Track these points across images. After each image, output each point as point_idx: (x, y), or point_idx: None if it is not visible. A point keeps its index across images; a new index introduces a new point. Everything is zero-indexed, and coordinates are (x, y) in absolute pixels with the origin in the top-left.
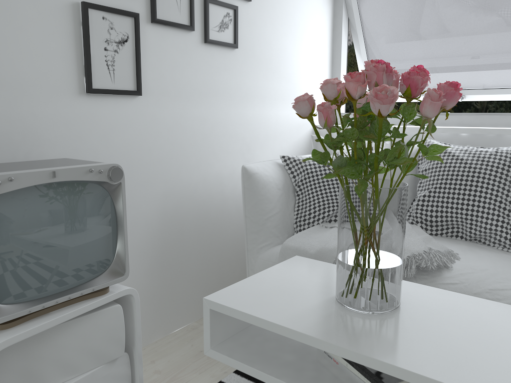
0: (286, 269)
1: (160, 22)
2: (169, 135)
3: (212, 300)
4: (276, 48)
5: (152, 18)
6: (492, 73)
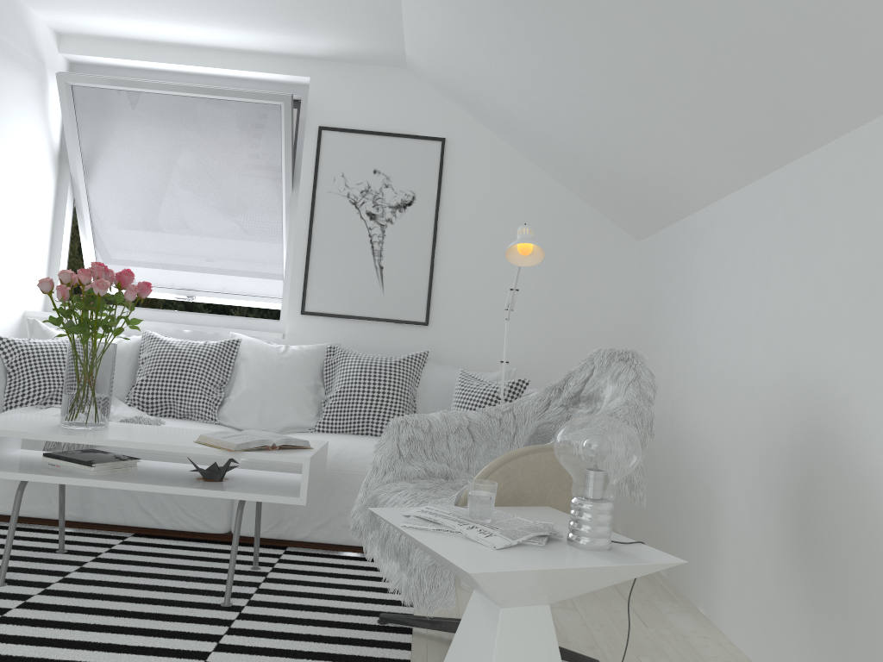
0: (13, 417)
1: None
2: None
3: None
4: None
5: None
6: (220, 278)
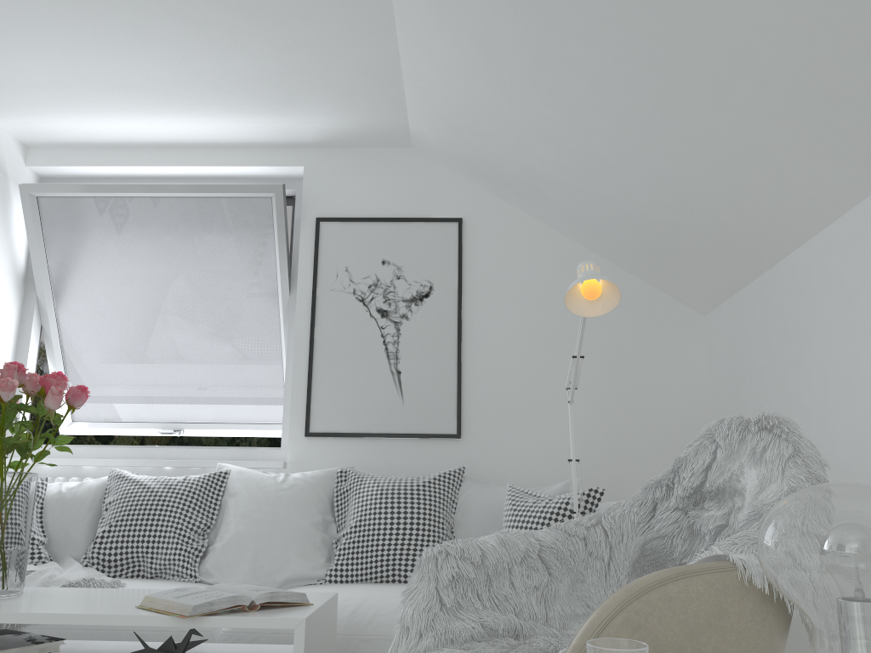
0: None
1: None
2: None
3: None
4: None
5: None
6: (211, 405)
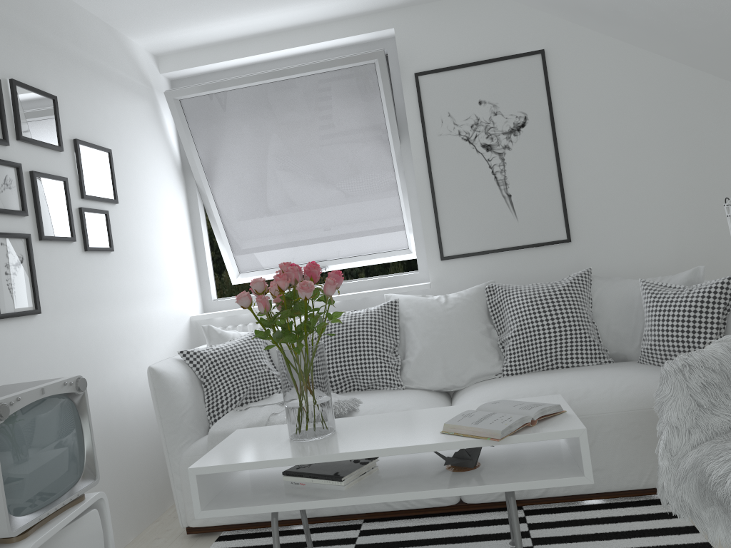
0: (237, 437)
1: (48, 238)
2: (68, 350)
3: (197, 466)
4: (145, 244)
5: (40, 235)
6: (346, 244)
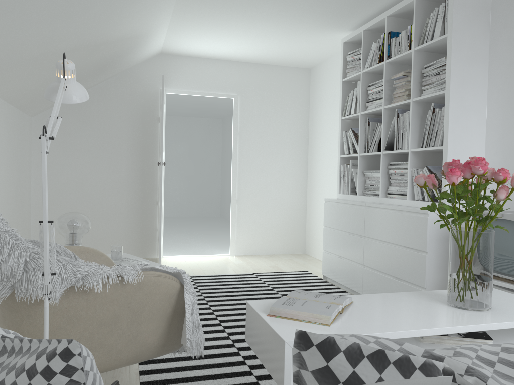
0: None
1: None
2: None
3: None
4: None
5: None
6: None
